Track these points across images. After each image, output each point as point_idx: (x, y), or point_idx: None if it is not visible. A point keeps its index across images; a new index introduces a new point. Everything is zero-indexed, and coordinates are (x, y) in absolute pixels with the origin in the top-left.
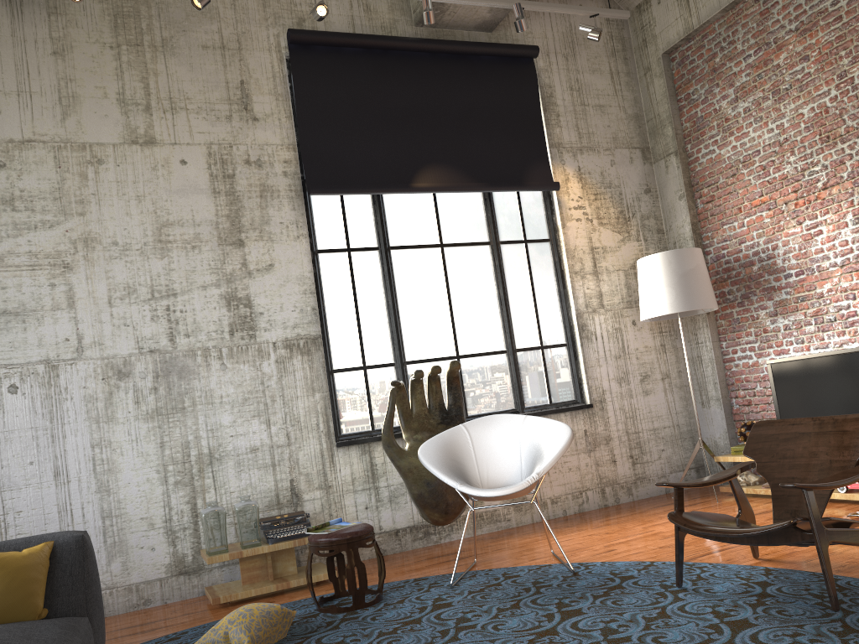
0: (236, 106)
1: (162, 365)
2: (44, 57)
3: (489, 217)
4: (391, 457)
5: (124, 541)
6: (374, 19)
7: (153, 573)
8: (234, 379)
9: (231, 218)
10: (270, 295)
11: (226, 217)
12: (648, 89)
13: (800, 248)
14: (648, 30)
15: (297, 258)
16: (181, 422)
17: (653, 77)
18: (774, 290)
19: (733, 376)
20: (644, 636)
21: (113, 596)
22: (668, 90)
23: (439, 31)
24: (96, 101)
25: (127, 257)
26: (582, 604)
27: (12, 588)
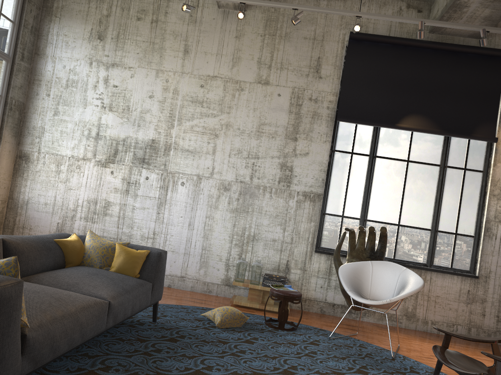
0: (312, 69)
1: (244, 189)
2: (231, 38)
3: (444, 150)
4: (334, 266)
5: (208, 262)
6: (403, 28)
7: (215, 280)
8: (274, 204)
9: (294, 126)
10: (302, 168)
11: (292, 125)
12: None
13: None
14: None
15: (321, 152)
16: (245, 217)
17: None
18: None
19: None
20: None
21: (197, 284)
22: None
23: (444, 36)
24: (247, 61)
25: (242, 136)
26: (373, 371)
27: (128, 262)
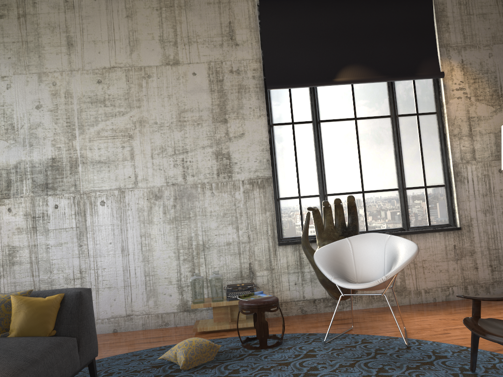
0: (226, 37)
1: (178, 192)
2: (121, 19)
3: (391, 98)
4: (306, 255)
5: (155, 289)
6: None
7: (170, 308)
8: (218, 202)
9: (220, 106)
10: (241, 152)
11: (217, 105)
12: None
13: None
14: None
15: (258, 129)
16: (188, 225)
17: None
18: None
19: None
20: None
21: (149, 319)
22: None
23: None
24: (147, 41)
25: (161, 130)
26: (395, 372)
27: (33, 318)
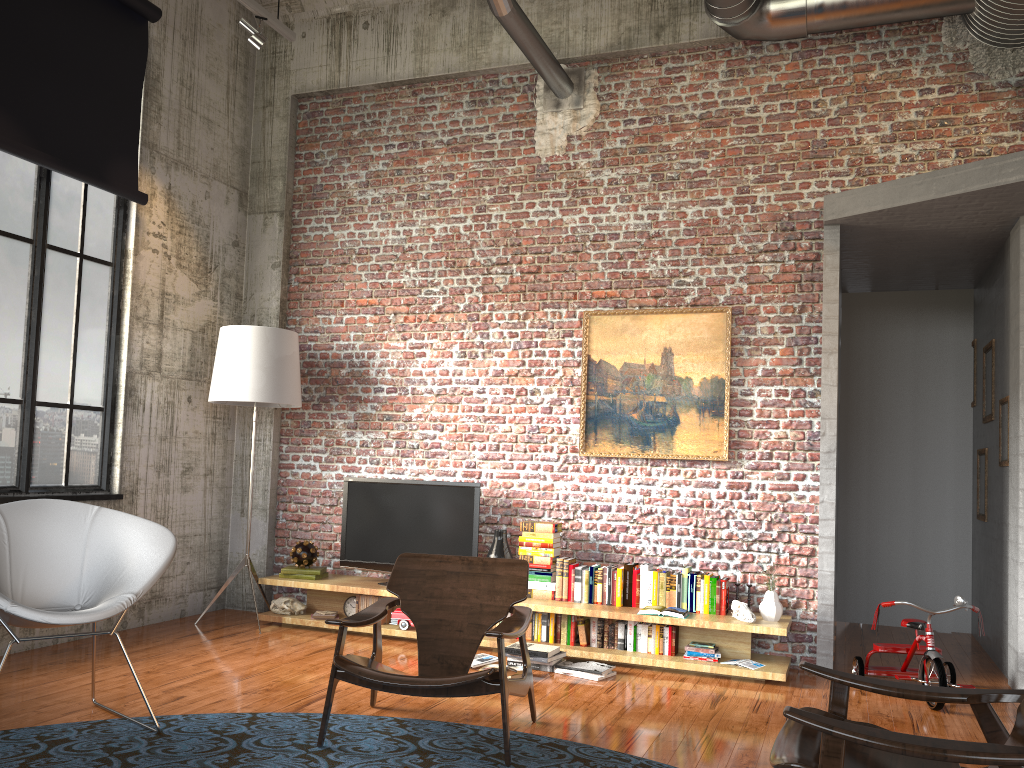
0: None
1: None
2: None
3: (41, 205)
4: None
5: None
6: None
7: None
8: None
9: None
10: None
11: None
12: (264, 126)
13: (399, 365)
14: (281, 59)
15: None
16: None
17: (275, 116)
18: (360, 401)
19: (287, 486)
20: None
21: None
22: (289, 138)
23: None
24: None
25: None
26: None
27: None
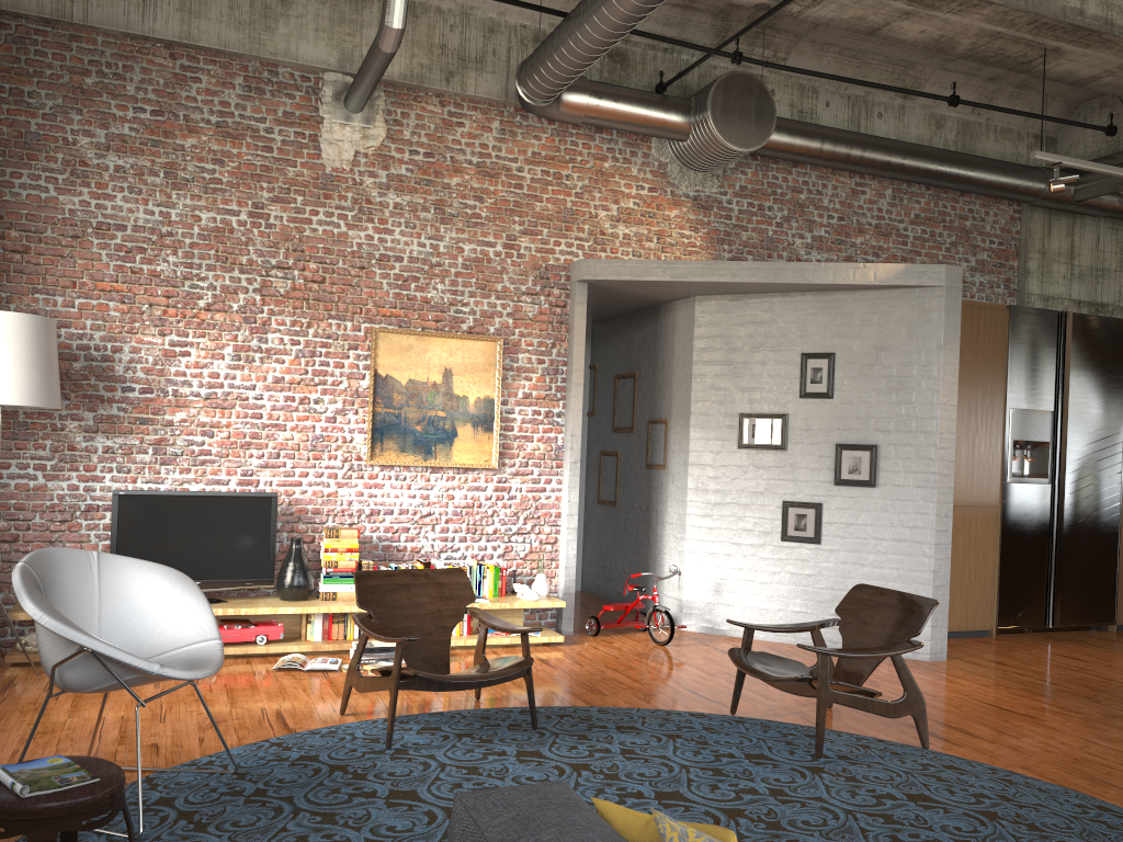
0: None
1: None
2: None
3: None
4: None
5: None
6: None
7: None
8: None
9: None
10: None
11: None
12: None
13: (157, 363)
14: None
15: None
16: None
17: None
18: (103, 401)
19: None
20: (518, 781)
21: None
22: None
23: None
24: None
25: None
26: (376, 786)
27: None
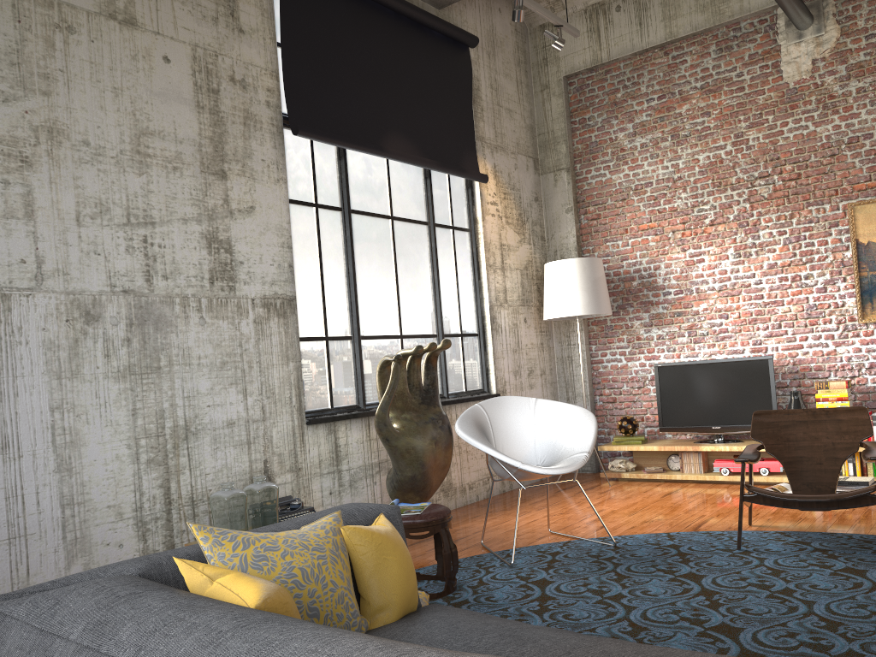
0: (223, 8)
1: (136, 310)
2: None
3: (428, 197)
4: (387, 436)
5: (87, 536)
6: None
7: None
8: (213, 337)
9: (214, 142)
10: (250, 243)
11: (210, 140)
12: (544, 105)
13: (682, 271)
14: (550, 51)
15: (277, 205)
16: (156, 385)
17: (551, 95)
18: (652, 304)
19: (600, 376)
20: (798, 586)
21: None
22: (566, 110)
23: None
24: None
25: (99, 164)
26: (684, 568)
27: (410, 569)
